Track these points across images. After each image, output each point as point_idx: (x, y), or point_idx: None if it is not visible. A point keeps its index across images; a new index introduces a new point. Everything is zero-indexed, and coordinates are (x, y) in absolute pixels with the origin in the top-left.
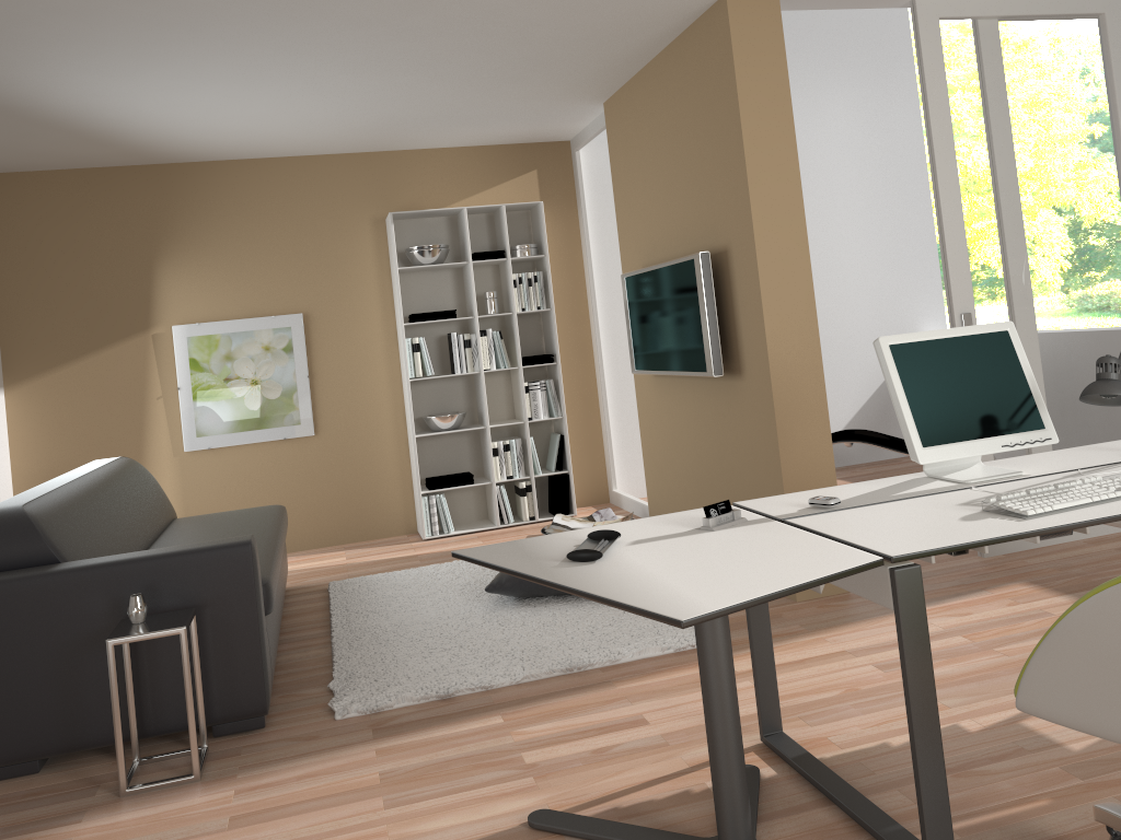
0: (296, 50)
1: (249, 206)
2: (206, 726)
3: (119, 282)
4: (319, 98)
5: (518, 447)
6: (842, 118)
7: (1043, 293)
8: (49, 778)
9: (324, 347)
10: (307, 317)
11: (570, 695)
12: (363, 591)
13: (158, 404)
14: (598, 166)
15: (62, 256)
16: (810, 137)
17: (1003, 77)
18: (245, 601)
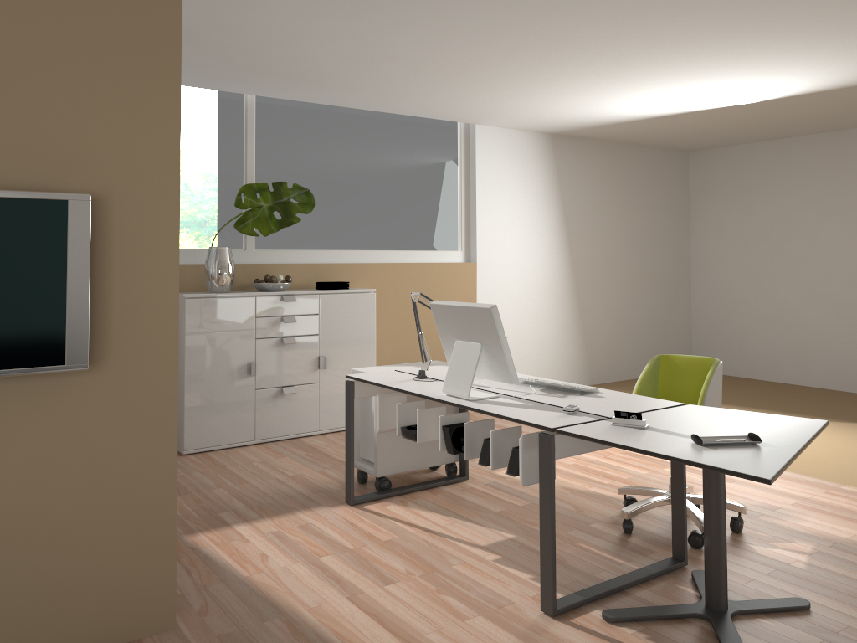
0: None
1: None
2: None
3: None
4: None
5: None
6: None
7: None
8: None
9: None
10: None
11: None
12: None
13: None
14: None
15: None
16: None
17: None
18: None
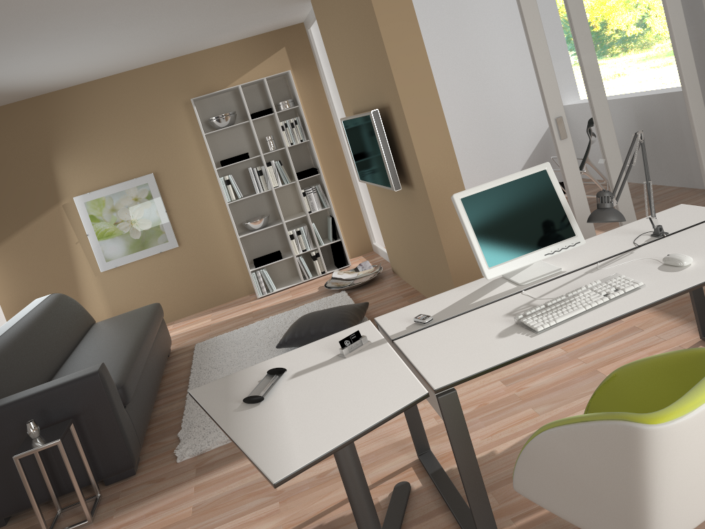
0: (72, 28)
1: (102, 111)
2: (96, 483)
3: (33, 177)
4: (112, 44)
5: (306, 231)
6: None
7: (612, 91)
8: (12, 528)
9: (172, 191)
10: (156, 175)
11: None
12: (213, 349)
13: (77, 246)
14: (320, 40)
15: None
16: None
17: None
18: (103, 406)
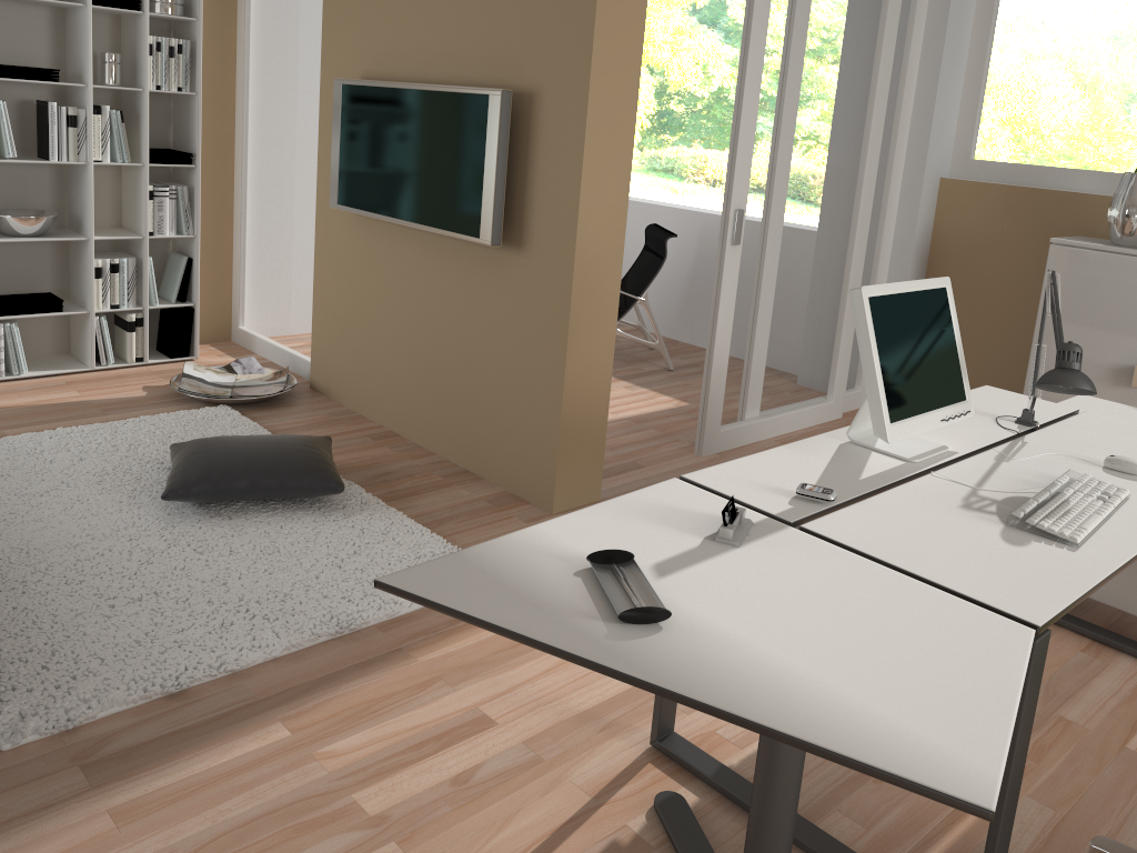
0: None
1: None
2: None
3: None
4: None
5: (131, 269)
6: None
7: (796, 197)
8: None
9: None
10: None
11: (362, 676)
12: None
13: None
14: None
15: None
16: None
17: None
18: None
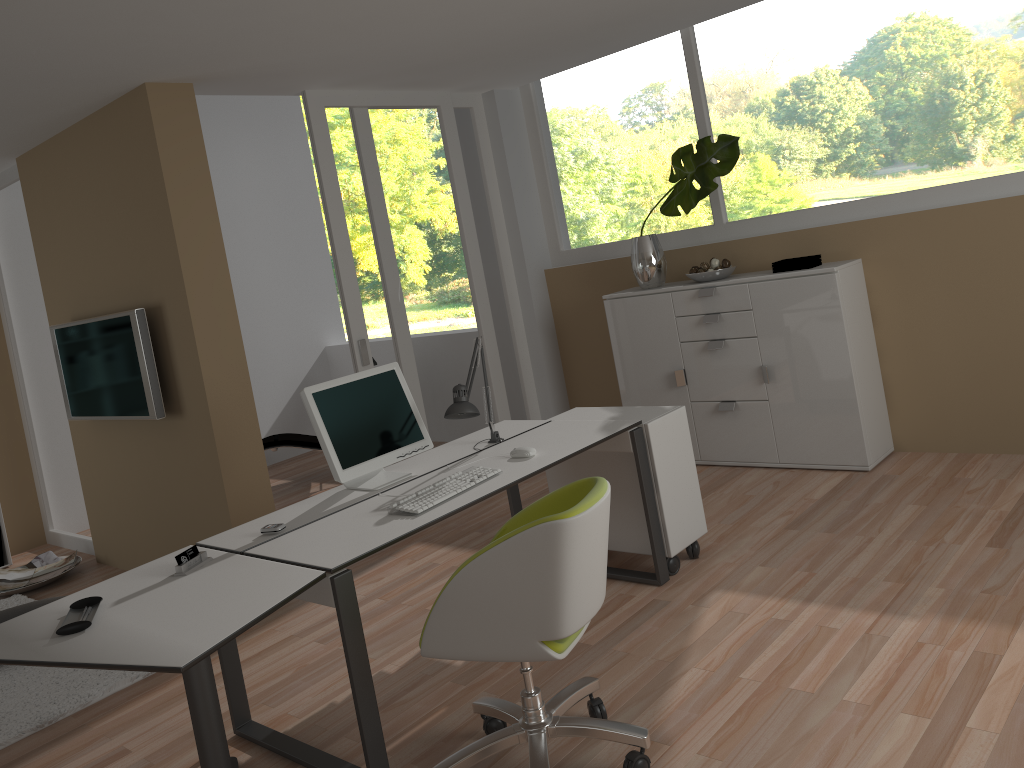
0: None
1: None
2: None
3: None
4: None
5: None
6: (247, 164)
7: (415, 317)
8: None
9: None
10: None
11: (47, 750)
12: None
13: None
14: (12, 216)
15: None
16: (220, 180)
17: (375, 153)
18: None
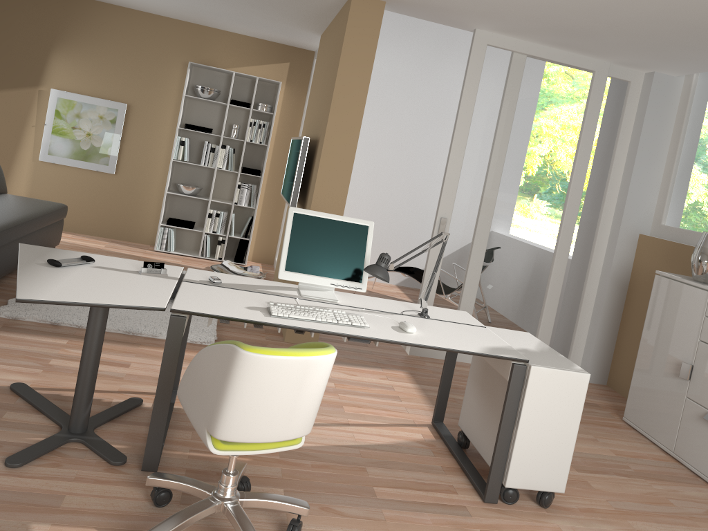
0: None
1: (114, 33)
2: None
3: (28, 55)
4: None
5: (224, 217)
6: None
7: (498, 221)
8: None
9: (134, 127)
10: (129, 107)
11: (113, 343)
12: None
13: (31, 129)
14: None
15: (0, 30)
16: None
17: (517, 90)
18: None
